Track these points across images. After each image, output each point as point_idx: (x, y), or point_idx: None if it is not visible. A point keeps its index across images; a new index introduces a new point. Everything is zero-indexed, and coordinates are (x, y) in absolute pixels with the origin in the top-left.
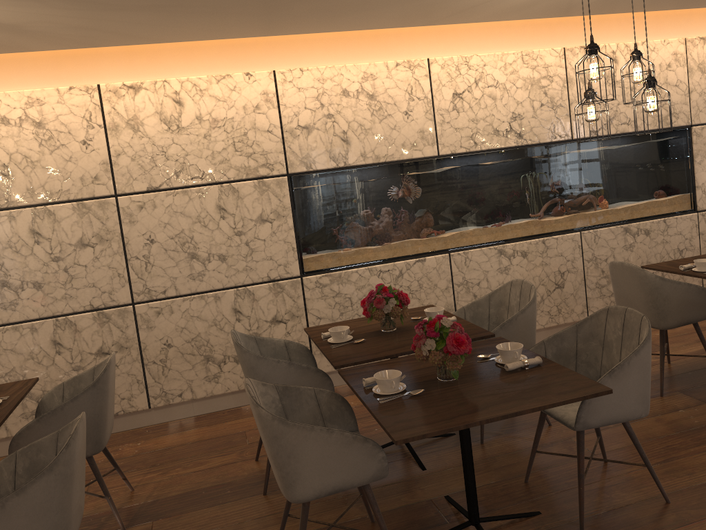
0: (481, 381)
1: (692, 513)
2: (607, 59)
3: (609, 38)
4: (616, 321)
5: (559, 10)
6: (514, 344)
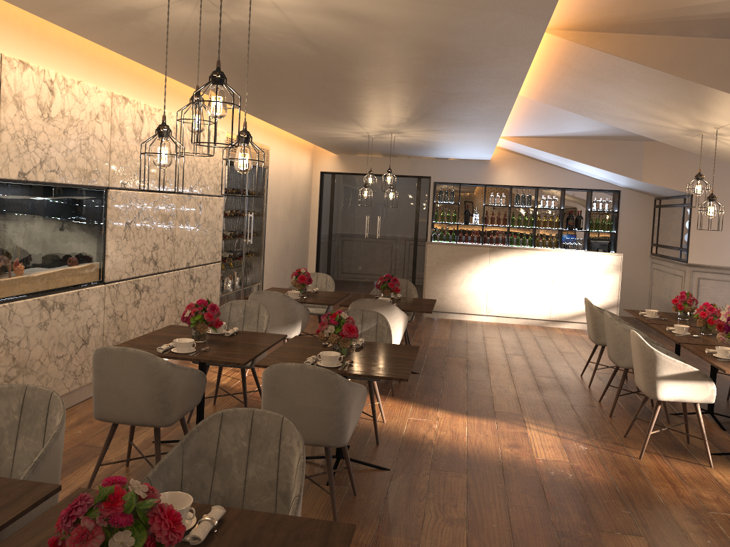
0: None
1: None
2: (45, 87)
3: (48, 63)
4: (238, 428)
5: (50, 4)
6: (167, 496)
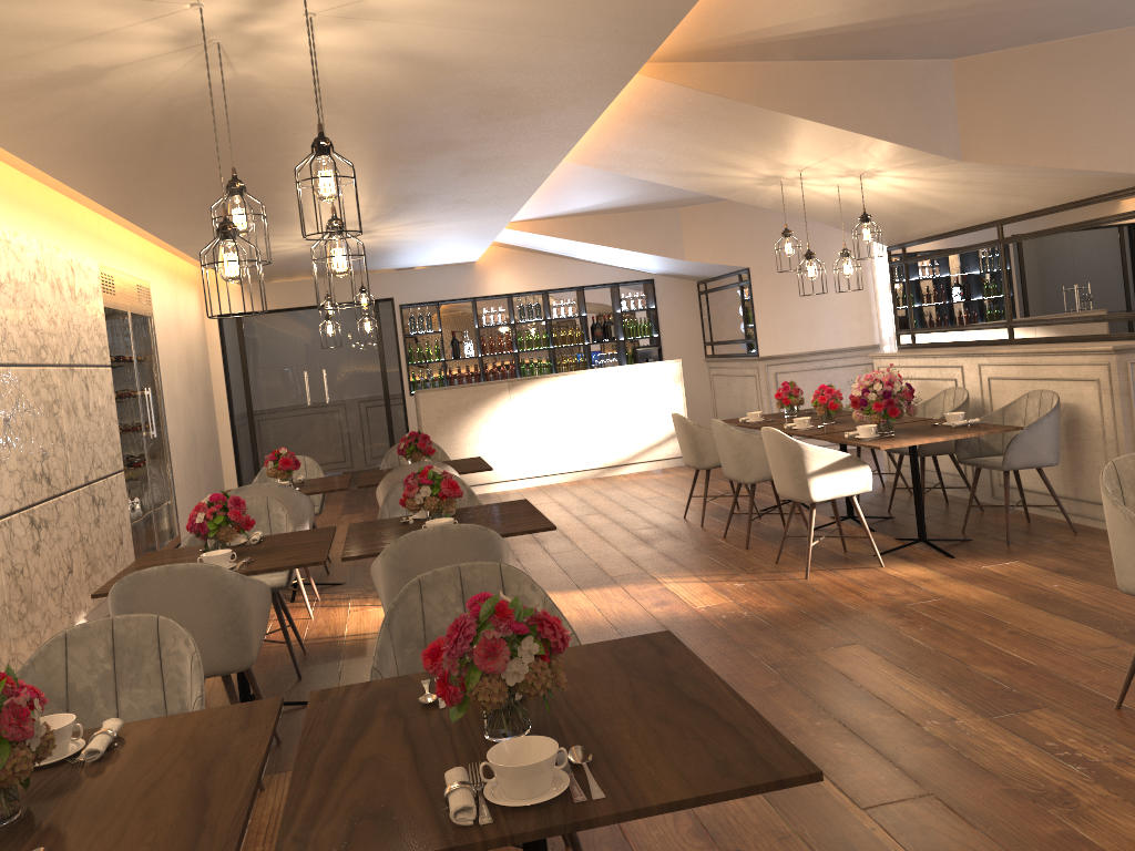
0: (557, 704)
1: (603, 832)
2: None
3: None
4: (445, 593)
5: None
6: None
